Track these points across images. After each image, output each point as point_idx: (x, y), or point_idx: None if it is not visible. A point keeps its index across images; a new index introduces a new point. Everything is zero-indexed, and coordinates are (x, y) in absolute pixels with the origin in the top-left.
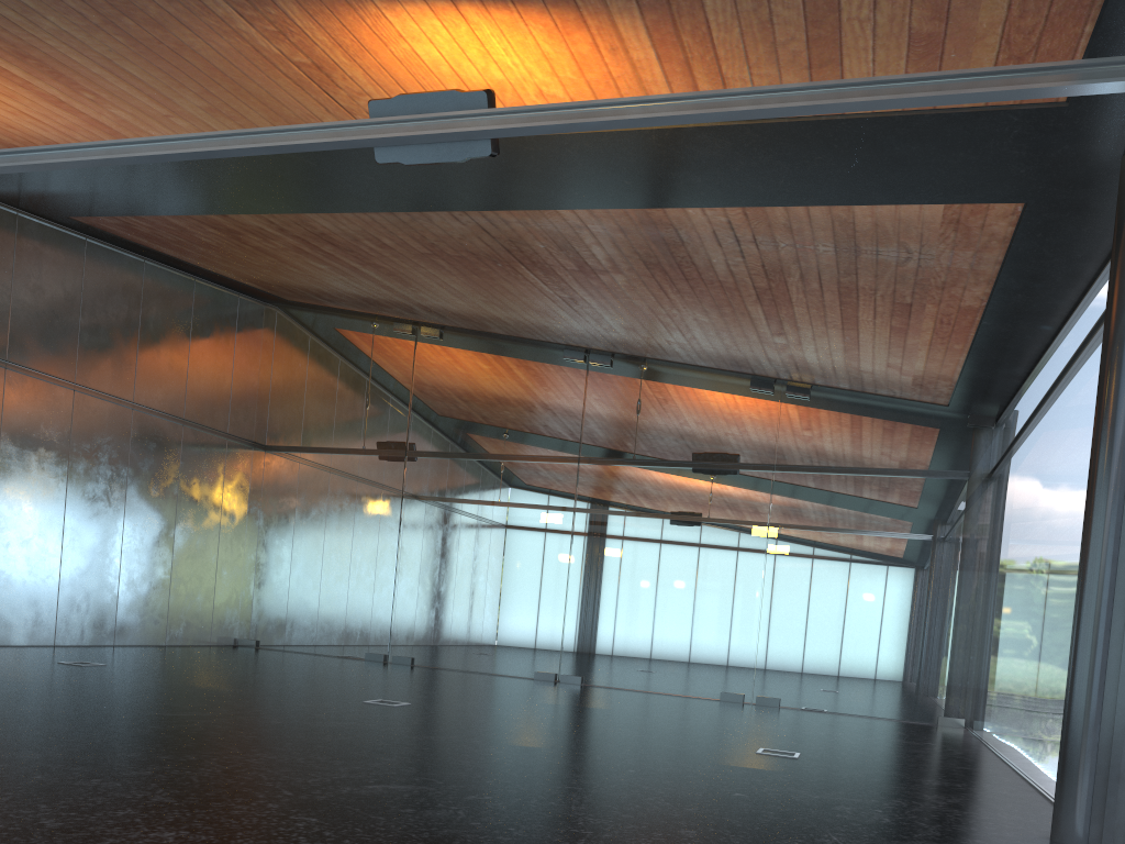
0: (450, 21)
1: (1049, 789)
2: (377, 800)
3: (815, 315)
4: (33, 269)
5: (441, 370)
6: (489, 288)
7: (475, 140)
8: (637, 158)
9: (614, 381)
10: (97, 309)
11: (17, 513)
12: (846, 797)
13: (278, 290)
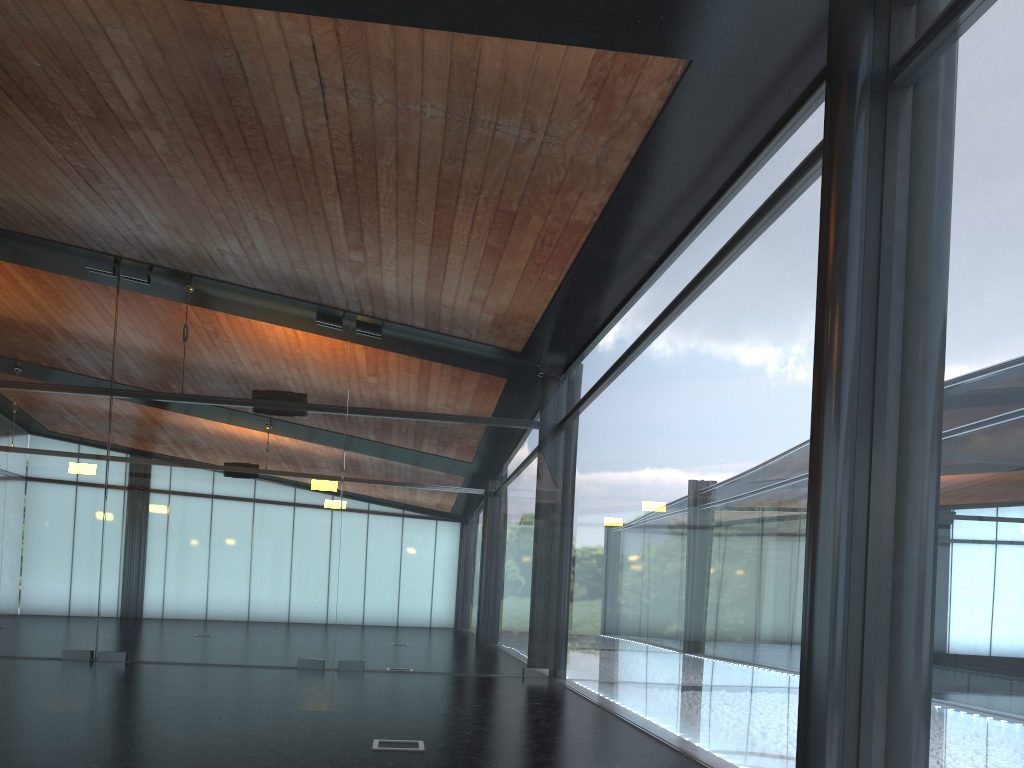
0: None
1: (711, 760)
2: None
3: (404, 223)
4: None
5: None
6: None
7: None
8: None
9: (154, 301)
10: None
11: None
12: None
13: None
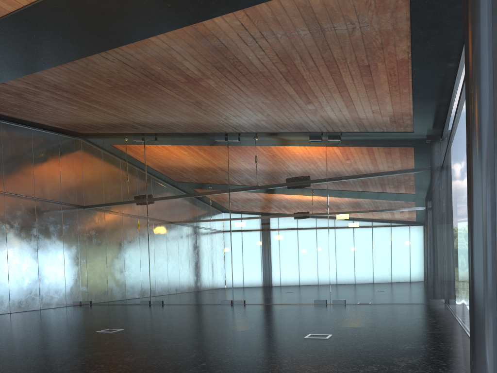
0: None
1: None
2: None
3: (321, 85)
4: None
5: (158, 156)
6: (156, 104)
7: None
8: None
9: (241, 148)
10: None
11: None
12: (337, 368)
13: (72, 128)
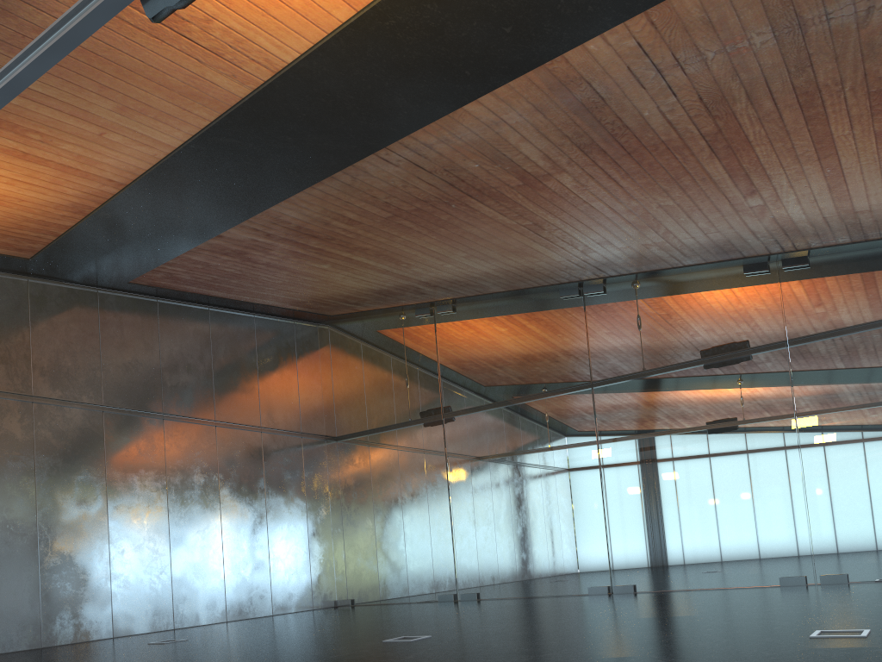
0: None
1: None
2: None
3: (782, 151)
4: (116, 331)
5: (458, 338)
6: (461, 239)
7: None
8: None
9: (610, 305)
10: (173, 352)
11: (127, 525)
12: None
13: (316, 307)
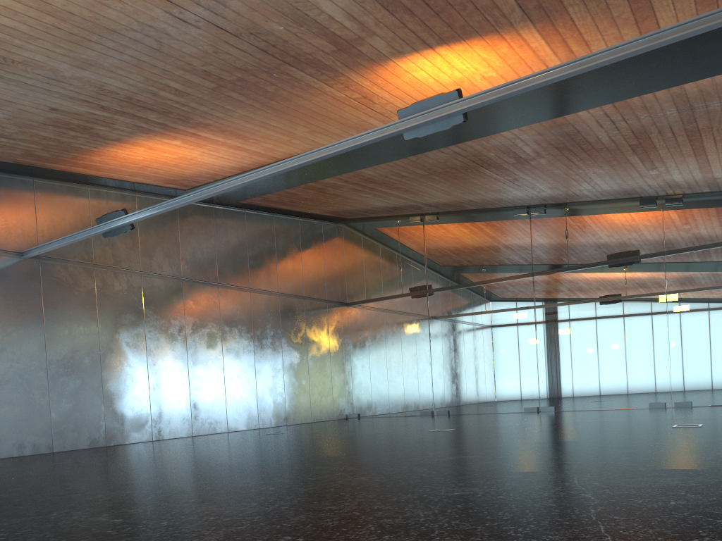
0: (431, 57)
1: None
2: (453, 461)
3: (674, 152)
4: (223, 233)
5: (440, 239)
6: (464, 185)
7: (454, 116)
8: (543, 94)
9: (548, 222)
10: (254, 246)
11: (233, 361)
12: None
13: (343, 214)
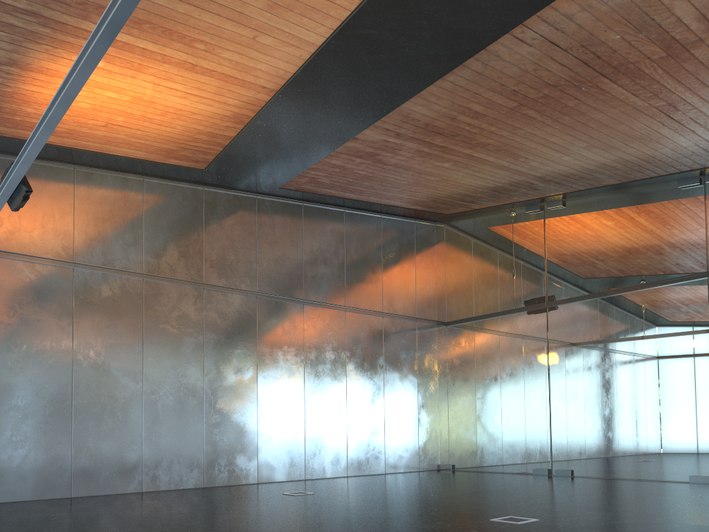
0: None
1: None
2: None
3: None
4: (269, 230)
5: (567, 231)
6: (584, 128)
7: None
8: None
9: None
10: (314, 248)
11: (272, 391)
12: None
13: (435, 206)
